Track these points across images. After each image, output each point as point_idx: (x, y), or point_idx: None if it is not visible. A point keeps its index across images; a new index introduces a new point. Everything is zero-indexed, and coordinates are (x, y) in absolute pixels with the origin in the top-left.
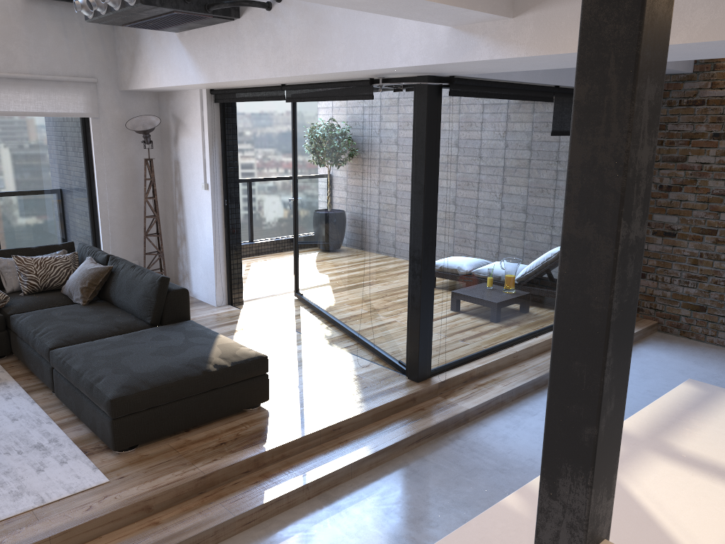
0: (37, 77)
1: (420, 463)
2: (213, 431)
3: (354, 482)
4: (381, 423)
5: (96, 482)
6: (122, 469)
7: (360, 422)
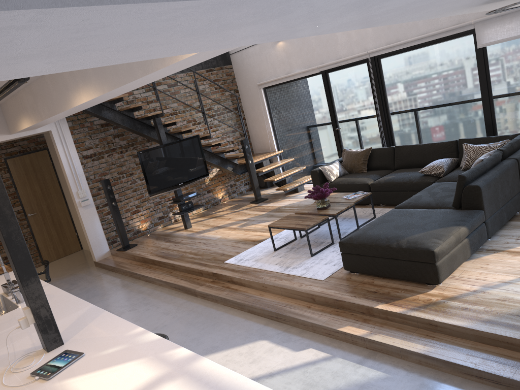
0: (515, 10)
1: (449, 389)
2: (388, 284)
3: (397, 361)
4: (477, 346)
5: (320, 278)
6: (335, 278)
7: (459, 333)
